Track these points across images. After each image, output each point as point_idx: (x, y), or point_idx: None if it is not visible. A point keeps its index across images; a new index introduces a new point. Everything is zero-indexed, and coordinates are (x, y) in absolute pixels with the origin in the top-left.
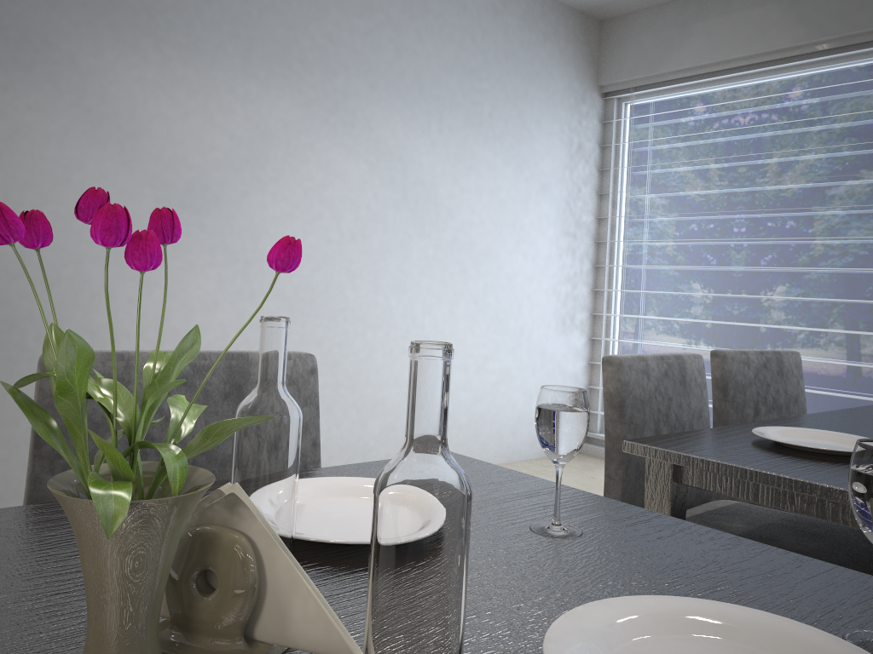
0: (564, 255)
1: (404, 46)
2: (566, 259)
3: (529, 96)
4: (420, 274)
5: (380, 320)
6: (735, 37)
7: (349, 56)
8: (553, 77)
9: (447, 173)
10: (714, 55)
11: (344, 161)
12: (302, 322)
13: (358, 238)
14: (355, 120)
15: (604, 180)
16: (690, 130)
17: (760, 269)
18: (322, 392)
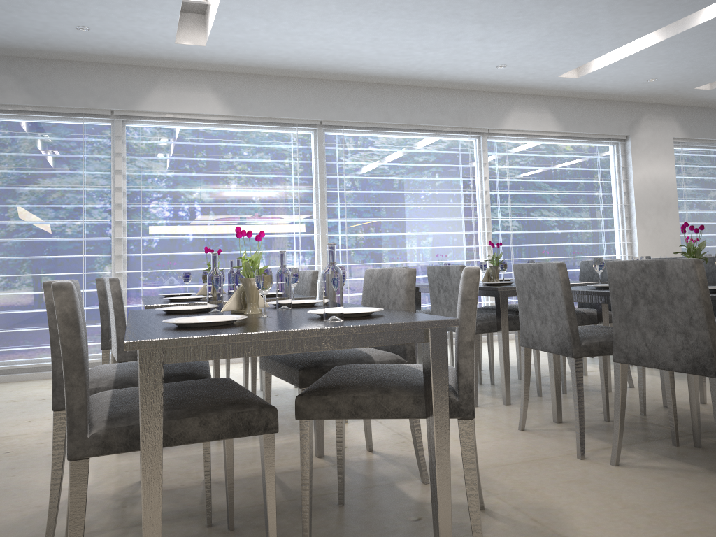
0: None
1: None
2: None
3: None
4: None
5: None
6: None
7: None
8: None
9: None
10: None
11: None
12: None
13: None
14: None
15: None
16: None
17: (0, 240)
18: None
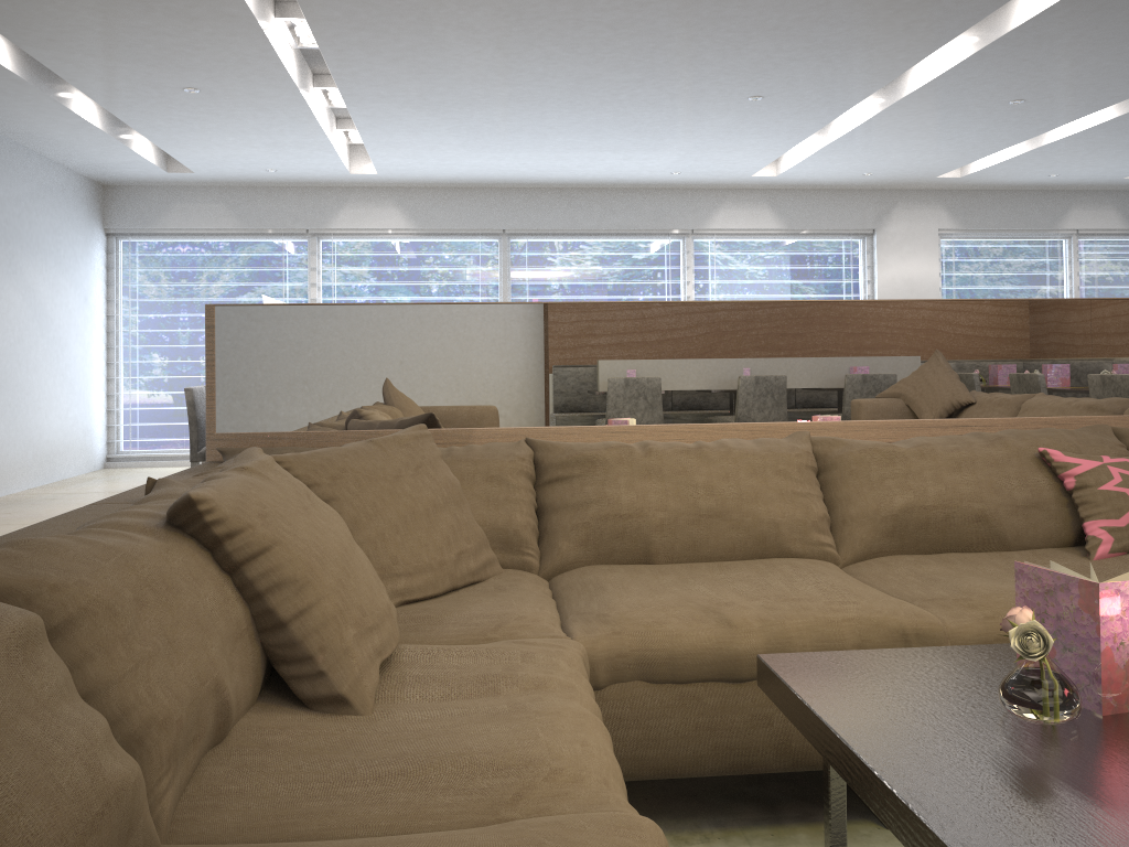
0: (95, 341)
1: (32, 220)
2: (96, 343)
3: (78, 241)
4: (43, 360)
5: (30, 390)
6: (201, 217)
7: (14, 231)
8: (87, 226)
9: (50, 296)
10: (189, 225)
11: (14, 295)
12: (4, 393)
13: (21, 341)
14: (17, 269)
15: (110, 290)
16: (170, 263)
17: None
18: (12, 434)
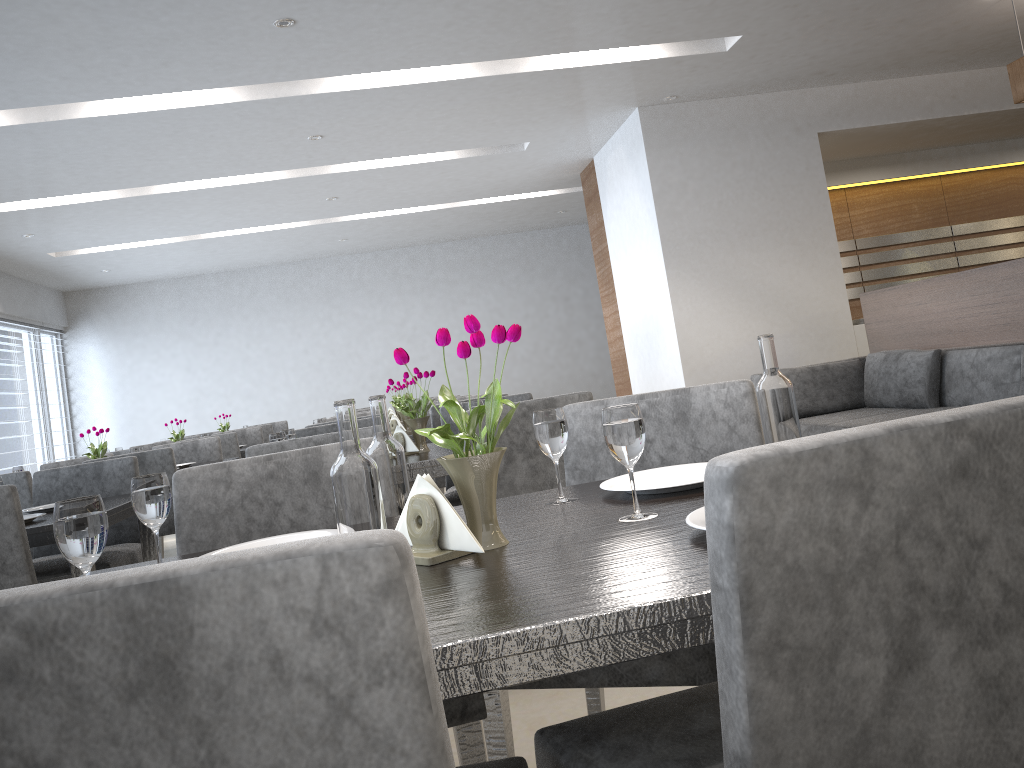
0: None
1: None
2: None
3: None
4: None
5: None
6: None
7: None
8: None
9: None
10: None
11: None
12: None
13: None
14: None
15: None
16: None
17: None
18: None
